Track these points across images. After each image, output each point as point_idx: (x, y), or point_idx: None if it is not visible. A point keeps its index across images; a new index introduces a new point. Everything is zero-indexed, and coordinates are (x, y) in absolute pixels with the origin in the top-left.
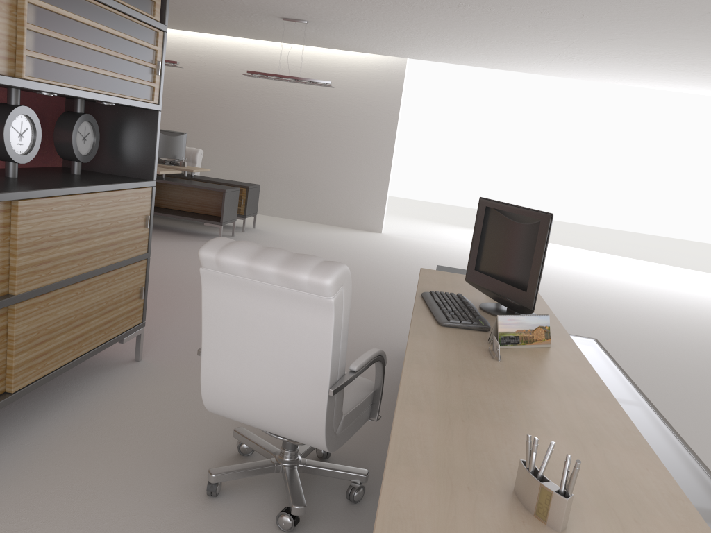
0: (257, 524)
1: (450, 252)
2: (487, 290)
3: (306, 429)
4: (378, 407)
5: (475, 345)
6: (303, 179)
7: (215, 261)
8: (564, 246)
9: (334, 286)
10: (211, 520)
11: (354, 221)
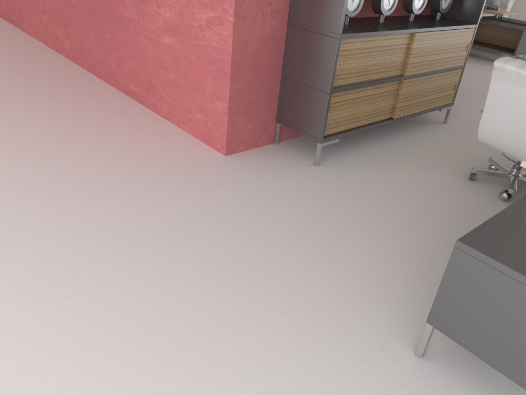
0: (489, 194)
1: None
2: None
3: (525, 154)
4: None
5: None
6: None
7: (500, 67)
8: None
9: None
10: (468, 187)
11: None
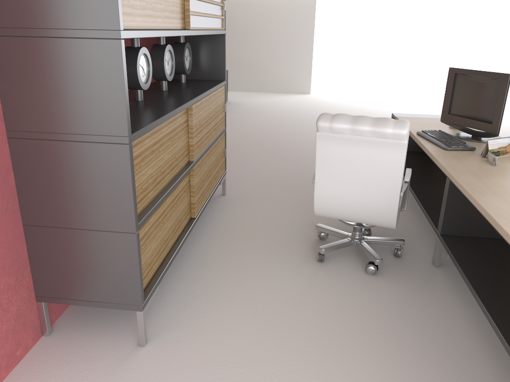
0: (354, 272)
1: (362, 102)
2: (456, 126)
3: (384, 217)
4: (406, 202)
5: (475, 159)
6: (251, 62)
7: (329, 128)
8: (435, 87)
9: (407, 134)
10: (329, 273)
11: (290, 87)
